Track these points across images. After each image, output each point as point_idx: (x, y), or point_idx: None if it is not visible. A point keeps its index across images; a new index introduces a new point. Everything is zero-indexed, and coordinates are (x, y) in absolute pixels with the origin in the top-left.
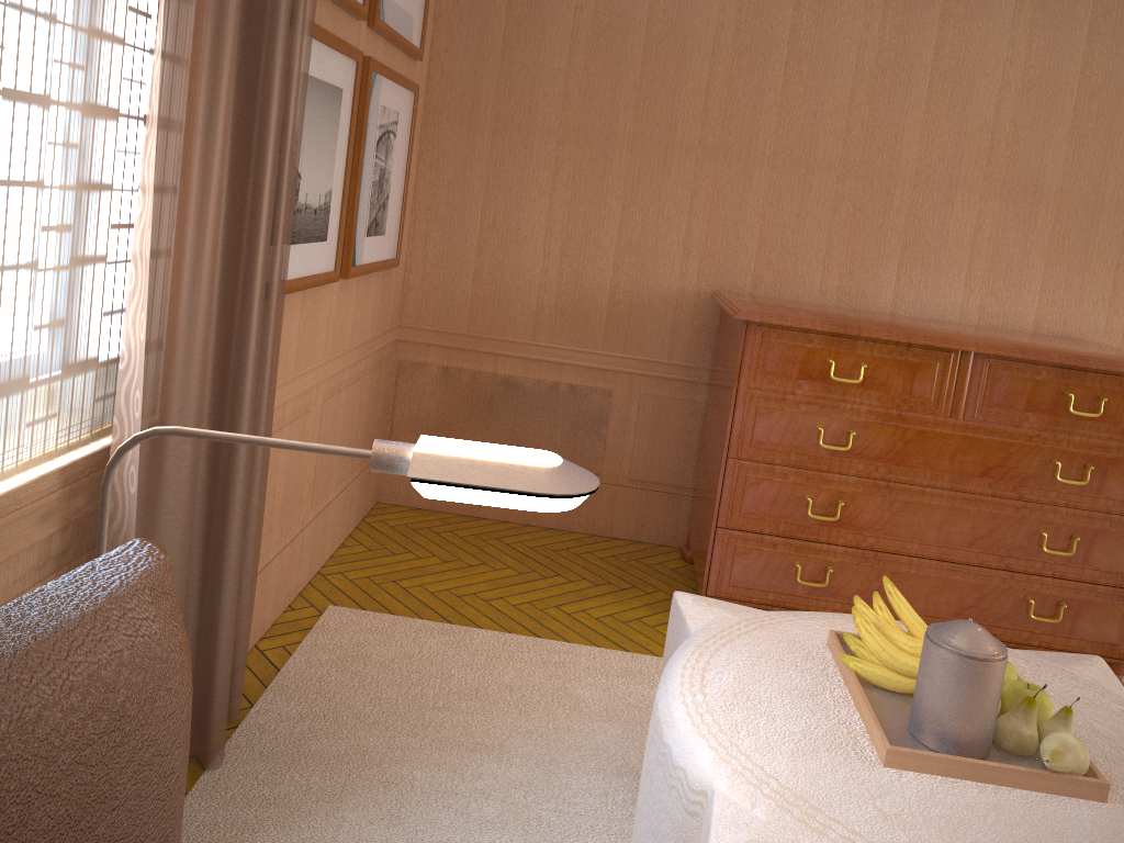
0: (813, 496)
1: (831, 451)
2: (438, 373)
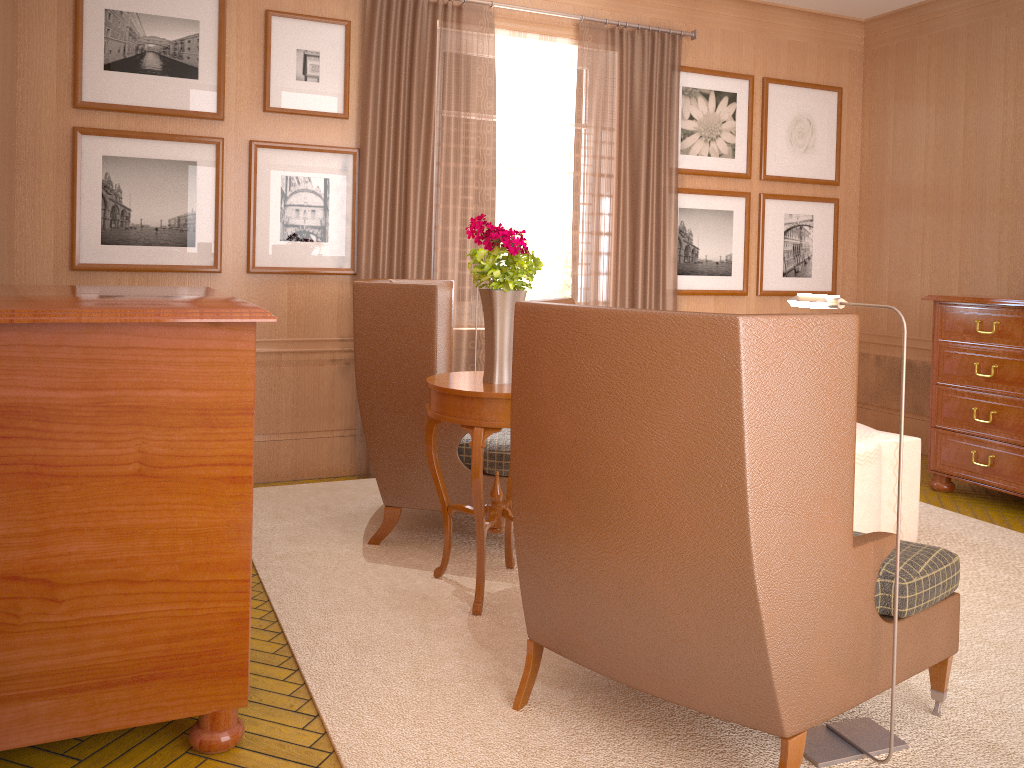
0: (978, 408)
1: (985, 379)
2: (874, 359)
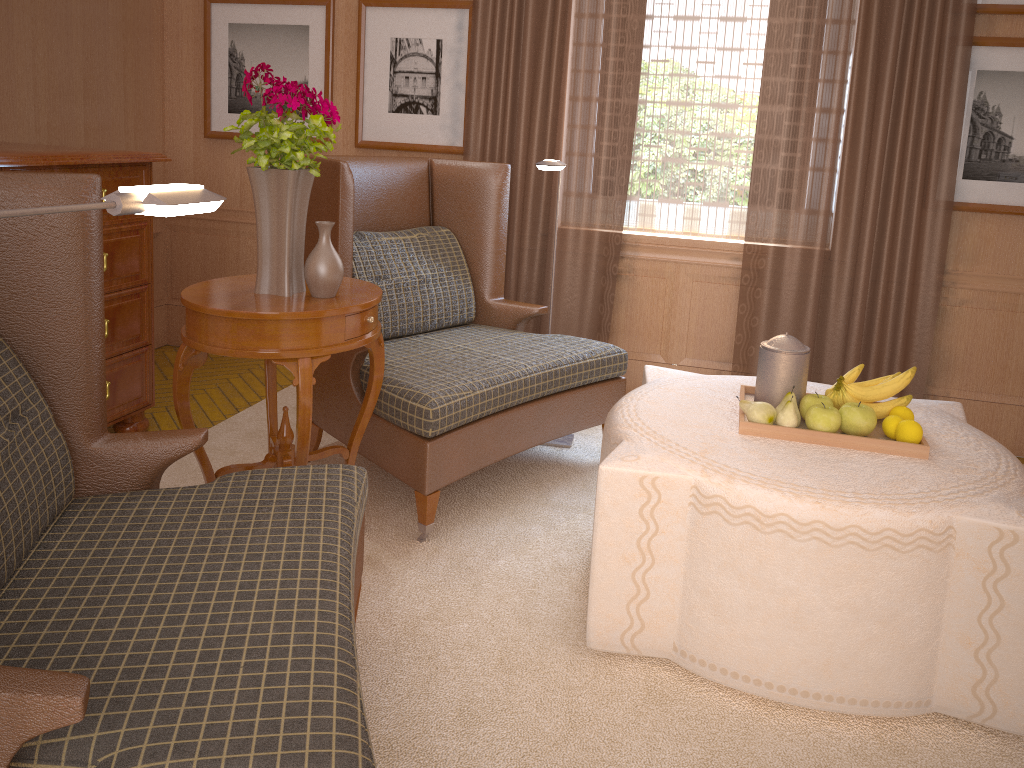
0: None
1: None
2: None
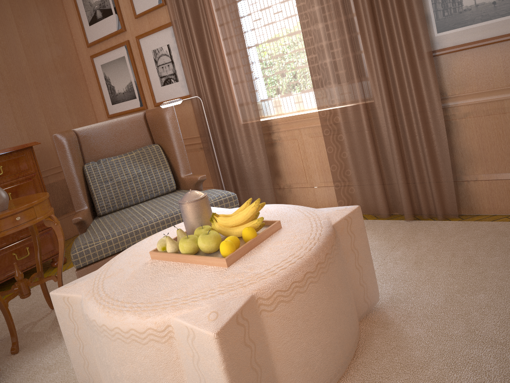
0: None
1: None
2: None
